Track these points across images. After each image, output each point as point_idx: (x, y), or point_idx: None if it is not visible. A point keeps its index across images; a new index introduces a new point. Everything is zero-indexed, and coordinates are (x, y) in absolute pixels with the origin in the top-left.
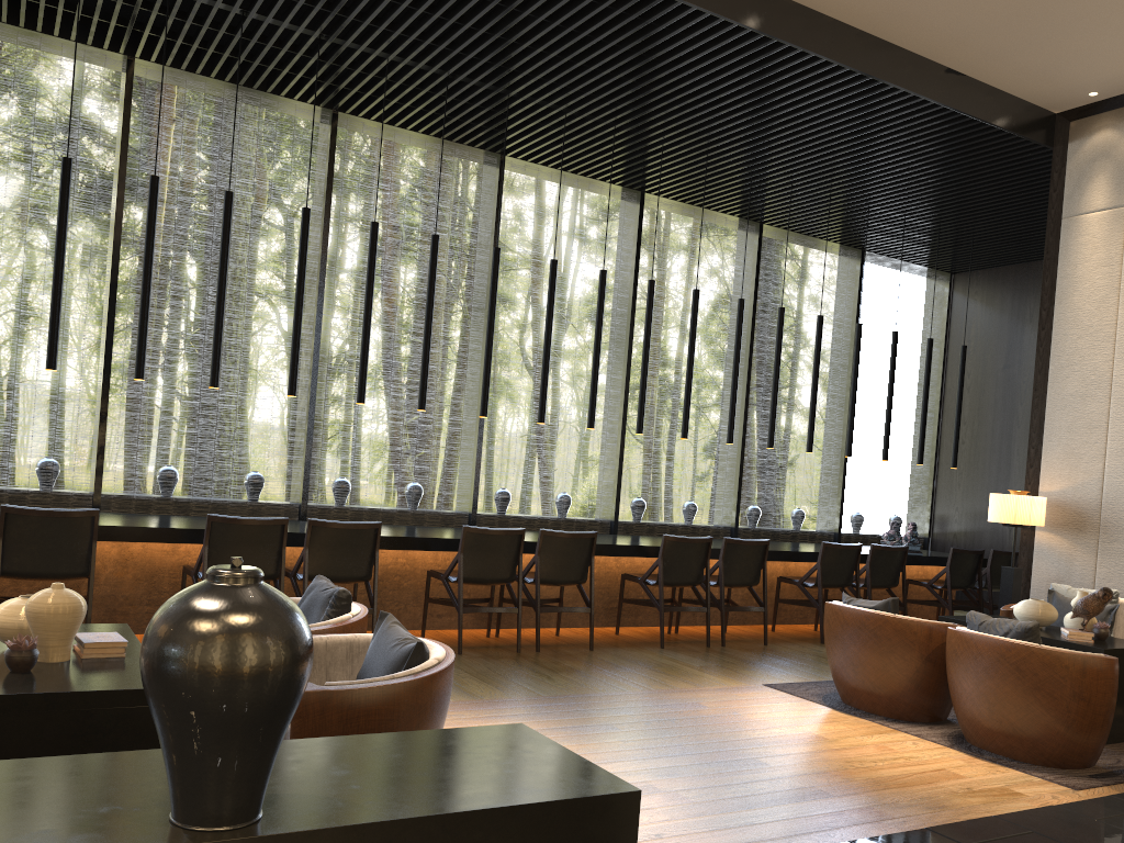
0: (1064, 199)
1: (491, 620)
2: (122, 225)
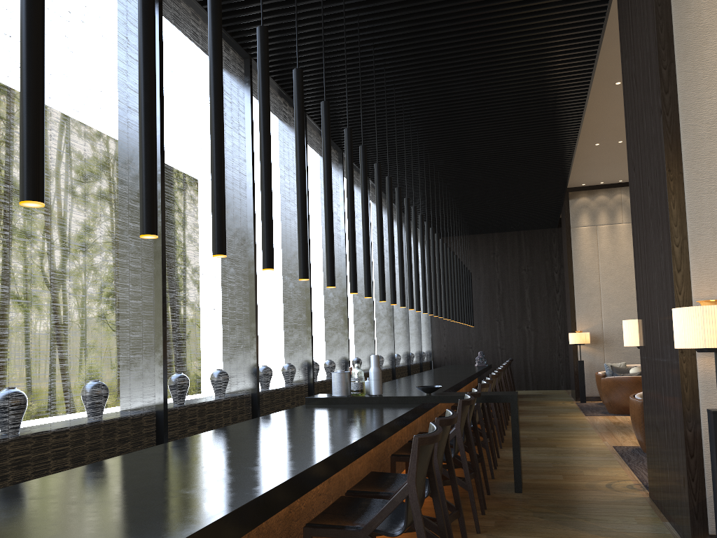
0: (570, 220)
1: None
2: None
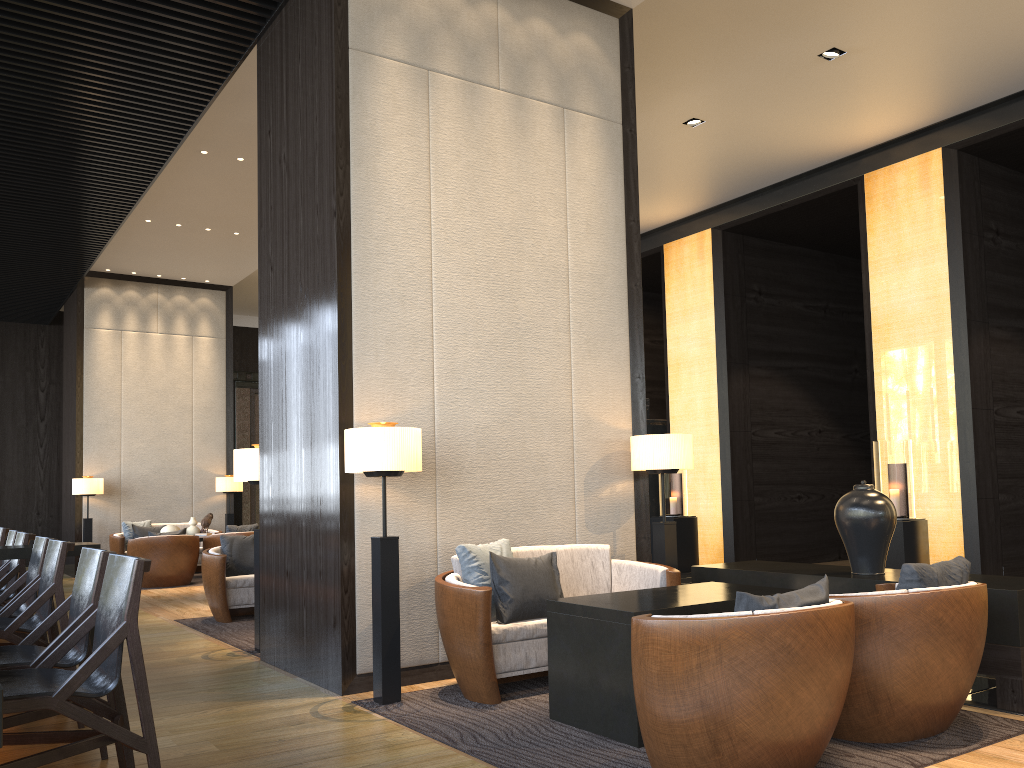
0: (85, 317)
1: None
2: None
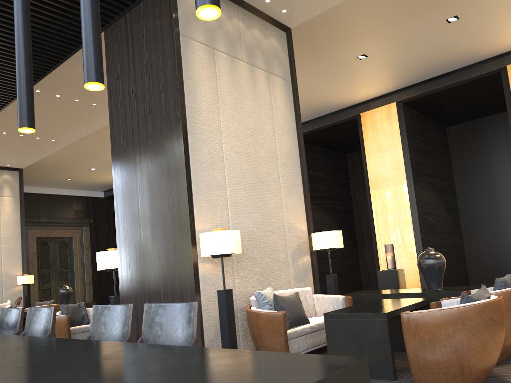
0: None
1: None
2: None
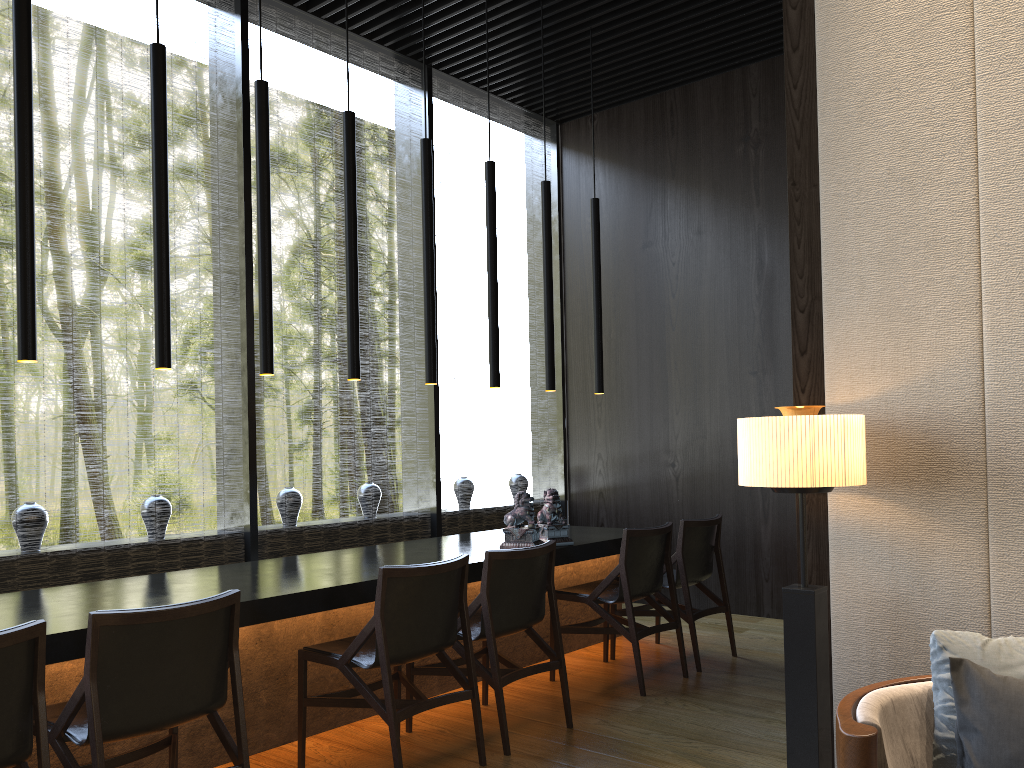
0: None
1: None
2: None
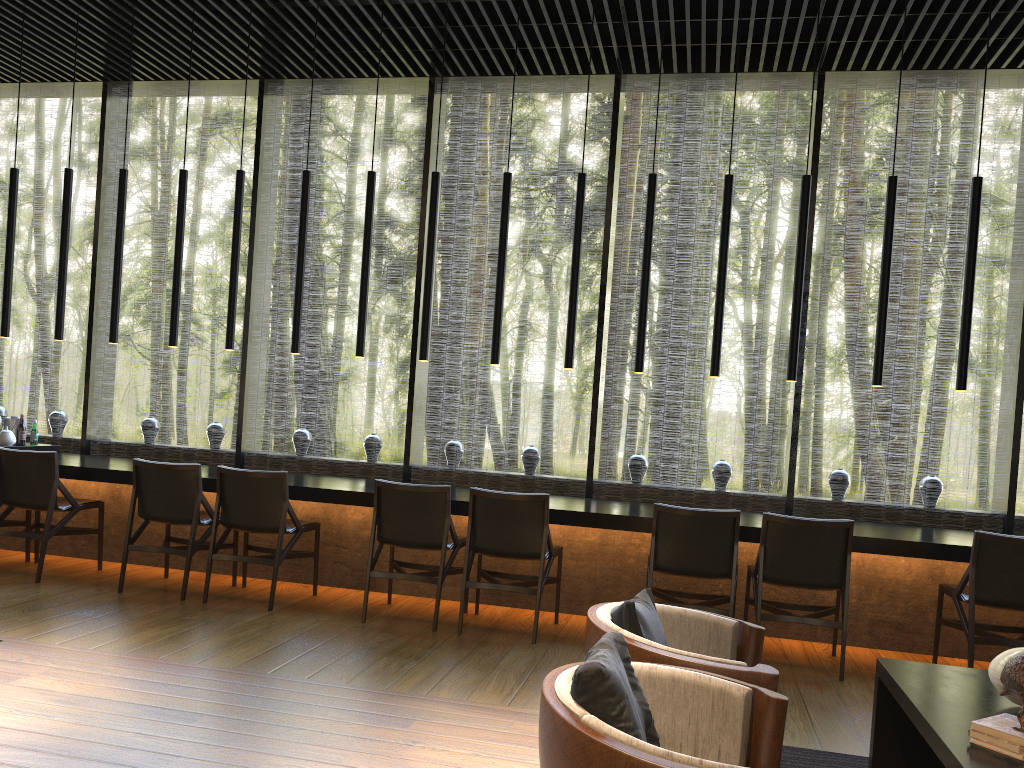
0: None
1: (466, 594)
2: (259, 223)
